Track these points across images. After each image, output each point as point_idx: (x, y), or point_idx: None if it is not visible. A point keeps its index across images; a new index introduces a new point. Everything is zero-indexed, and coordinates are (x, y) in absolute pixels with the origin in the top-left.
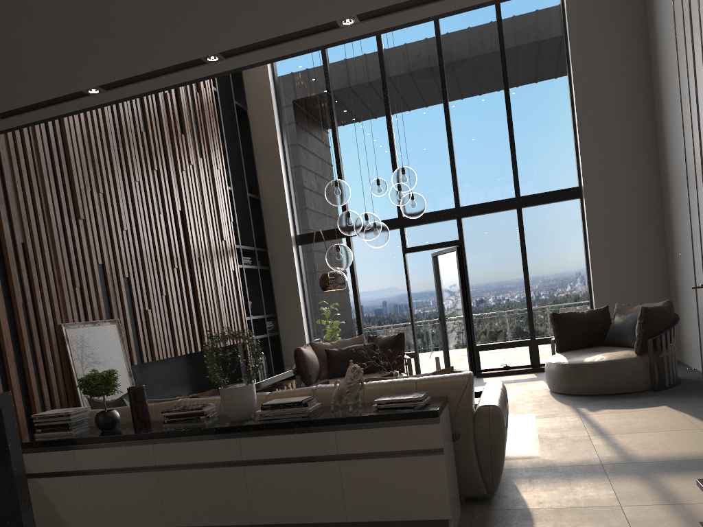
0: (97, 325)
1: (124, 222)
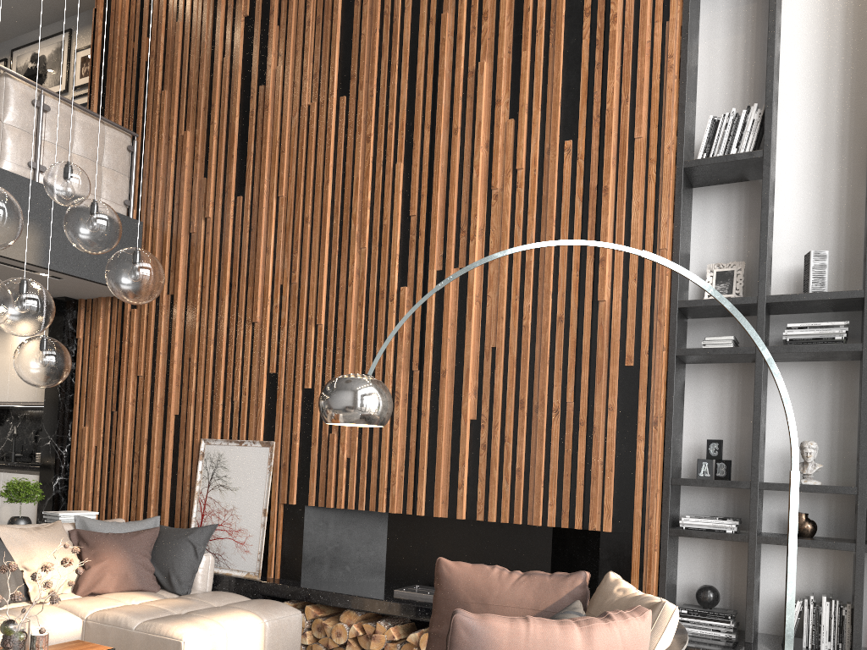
0: (243, 445)
1: (320, 314)
